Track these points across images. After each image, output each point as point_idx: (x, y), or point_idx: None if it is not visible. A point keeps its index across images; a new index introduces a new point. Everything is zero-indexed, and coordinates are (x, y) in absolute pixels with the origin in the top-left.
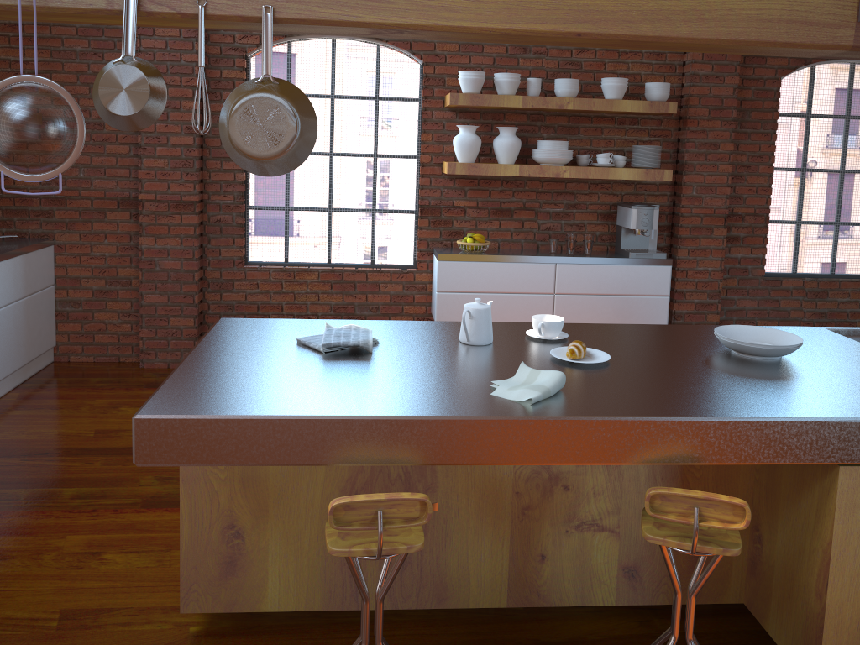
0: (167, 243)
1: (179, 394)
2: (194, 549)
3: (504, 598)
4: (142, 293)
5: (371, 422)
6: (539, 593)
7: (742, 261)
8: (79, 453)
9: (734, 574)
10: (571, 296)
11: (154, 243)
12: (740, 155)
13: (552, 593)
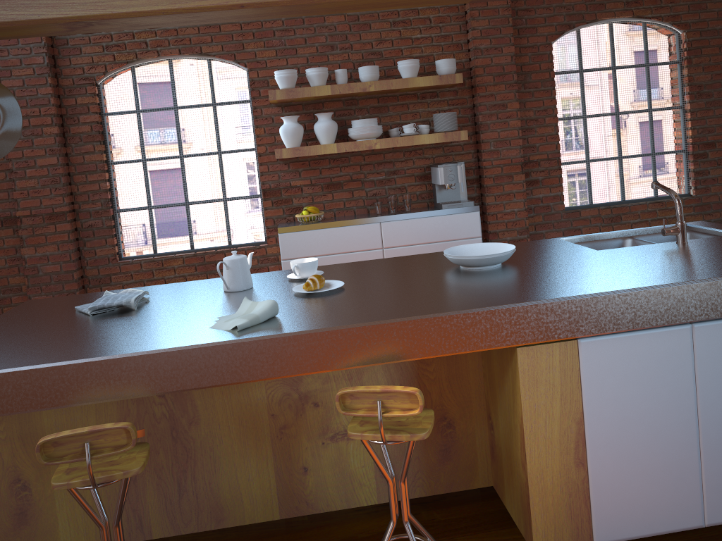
0: (46, 251)
1: None
2: None
3: (276, 511)
4: (30, 296)
5: (82, 365)
6: (307, 502)
7: (543, 200)
8: None
9: (480, 461)
10: (397, 248)
11: (35, 251)
12: (527, 111)
13: (319, 500)
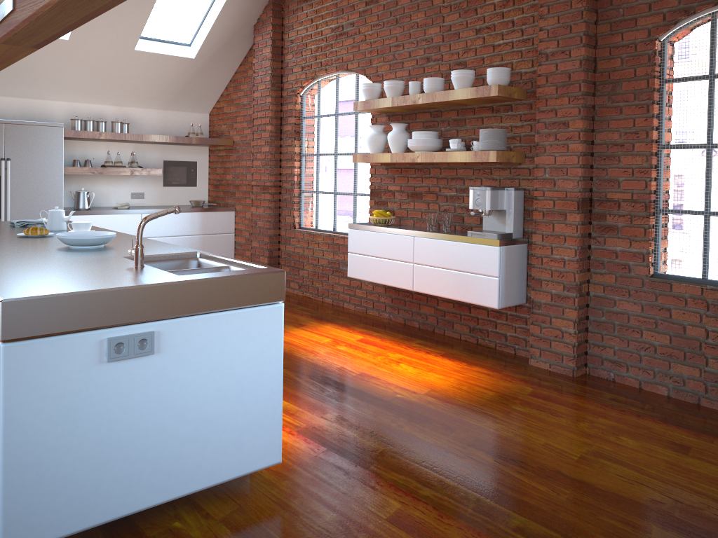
0: (259, 211)
1: None
2: None
3: None
4: (252, 240)
5: None
6: None
7: (619, 255)
8: None
9: None
10: (424, 266)
11: (256, 210)
12: (611, 133)
13: None
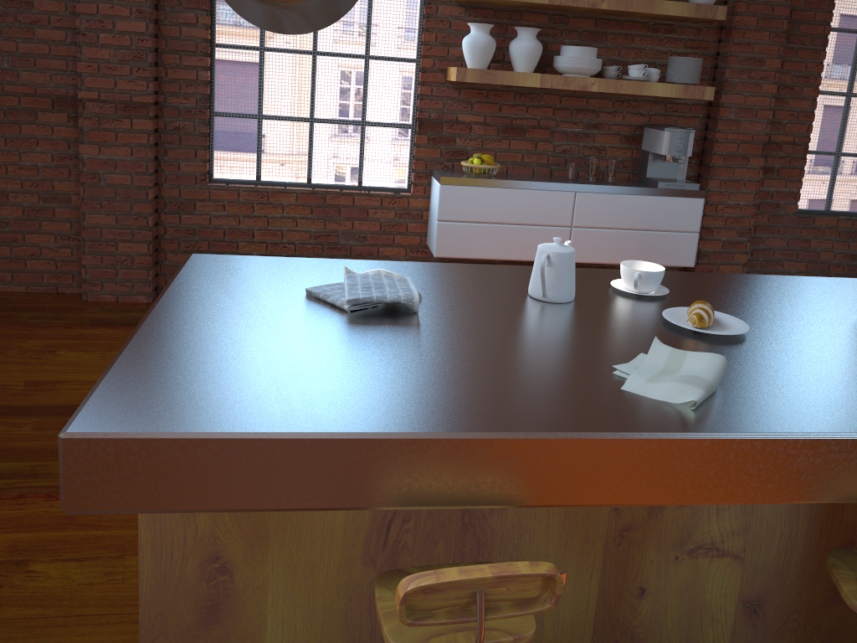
0: (114, 154)
1: (138, 387)
2: (160, 590)
3: None
4: (84, 213)
5: (460, 442)
6: (633, 636)
7: (774, 196)
8: (3, 413)
9: None
10: (590, 229)
11: (99, 152)
12: (784, 75)
13: (649, 635)
